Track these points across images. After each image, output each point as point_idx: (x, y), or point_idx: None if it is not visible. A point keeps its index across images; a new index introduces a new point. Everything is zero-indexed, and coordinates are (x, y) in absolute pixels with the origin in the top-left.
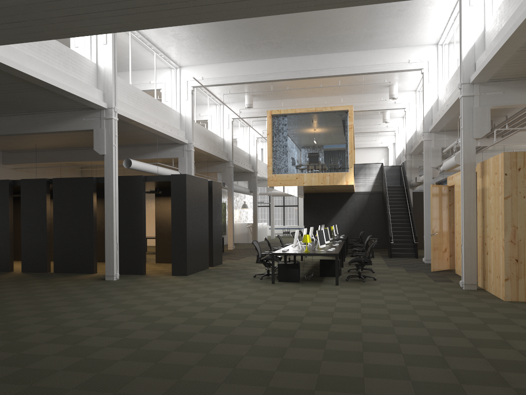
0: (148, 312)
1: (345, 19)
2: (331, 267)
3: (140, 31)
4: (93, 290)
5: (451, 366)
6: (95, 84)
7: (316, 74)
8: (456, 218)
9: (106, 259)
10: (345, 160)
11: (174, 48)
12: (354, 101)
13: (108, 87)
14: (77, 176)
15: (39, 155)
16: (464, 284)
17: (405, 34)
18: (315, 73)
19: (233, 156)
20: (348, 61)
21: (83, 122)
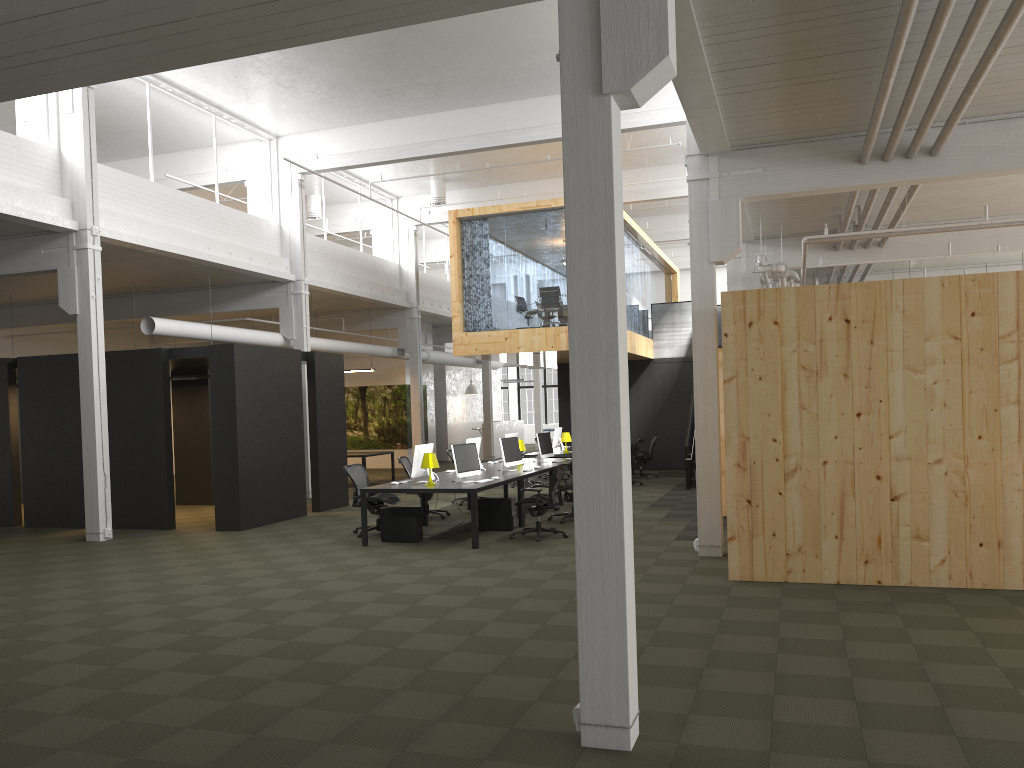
0: (48, 604)
1: (536, 32)
2: (496, 512)
3: (168, 80)
4: (32, 561)
5: (373, 710)
6: (56, 186)
7: (521, 139)
8: None
9: (86, 504)
10: None
11: (248, 105)
12: (641, 180)
13: (78, 192)
14: (144, 343)
15: (46, 310)
16: (699, 545)
17: None
18: (519, 137)
19: (428, 296)
20: None
21: (41, 257)
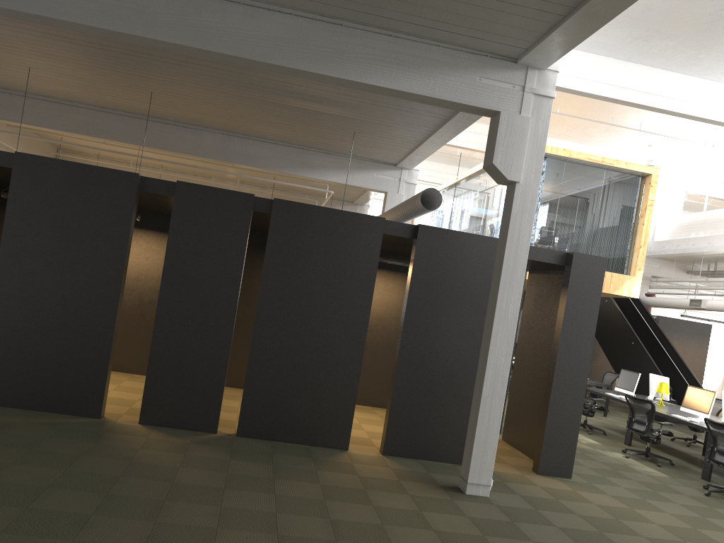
0: None
1: None
2: None
3: None
4: None
5: None
6: None
7: (660, 105)
8: None
9: (475, 444)
10: (628, 255)
11: None
12: None
13: None
14: None
15: (59, 111)
16: None
17: None
18: (658, 102)
19: None
20: (712, 97)
21: (474, 86)
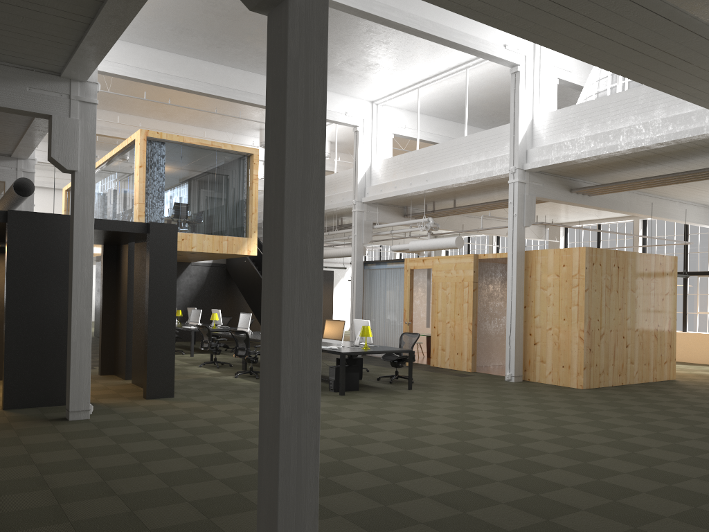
0: (423, 454)
1: (339, 46)
2: None
3: None
4: (153, 439)
5: None
6: None
7: (243, 98)
8: (438, 306)
9: (71, 380)
10: (244, 221)
11: None
12: (206, 137)
13: None
14: None
15: None
16: (515, 376)
17: (363, 82)
18: (242, 96)
19: None
20: None
21: (26, 95)
